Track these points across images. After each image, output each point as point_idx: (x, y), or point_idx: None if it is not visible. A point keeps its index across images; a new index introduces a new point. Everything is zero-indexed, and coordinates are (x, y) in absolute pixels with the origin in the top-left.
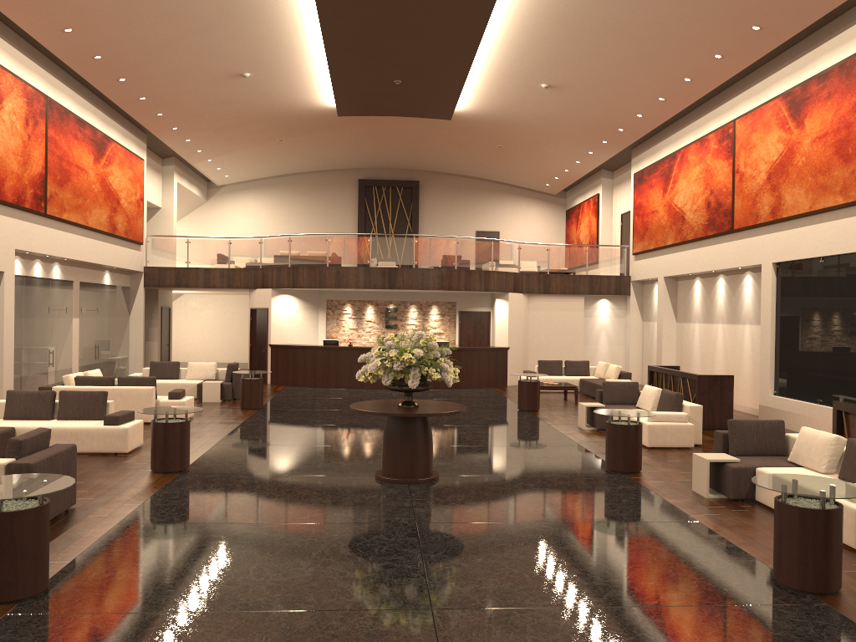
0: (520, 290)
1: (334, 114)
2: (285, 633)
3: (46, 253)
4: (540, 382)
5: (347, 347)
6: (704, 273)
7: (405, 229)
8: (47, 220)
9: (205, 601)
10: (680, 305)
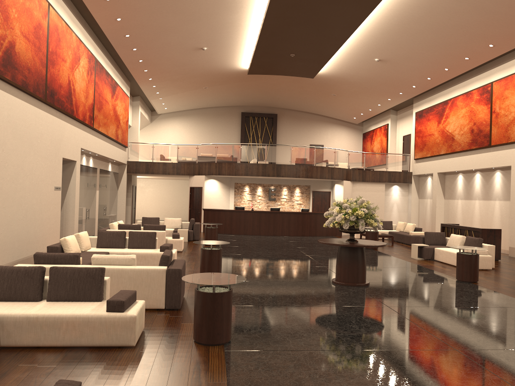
0: (349, 179)
1: (243, 73)
2: (392, 361)
3: (92, 151)
4: None
5: (251, 210)
6: (465, 171)
7: (268, 142)
8: (92, 131)
9: (326, 345)
10: (447, 189)
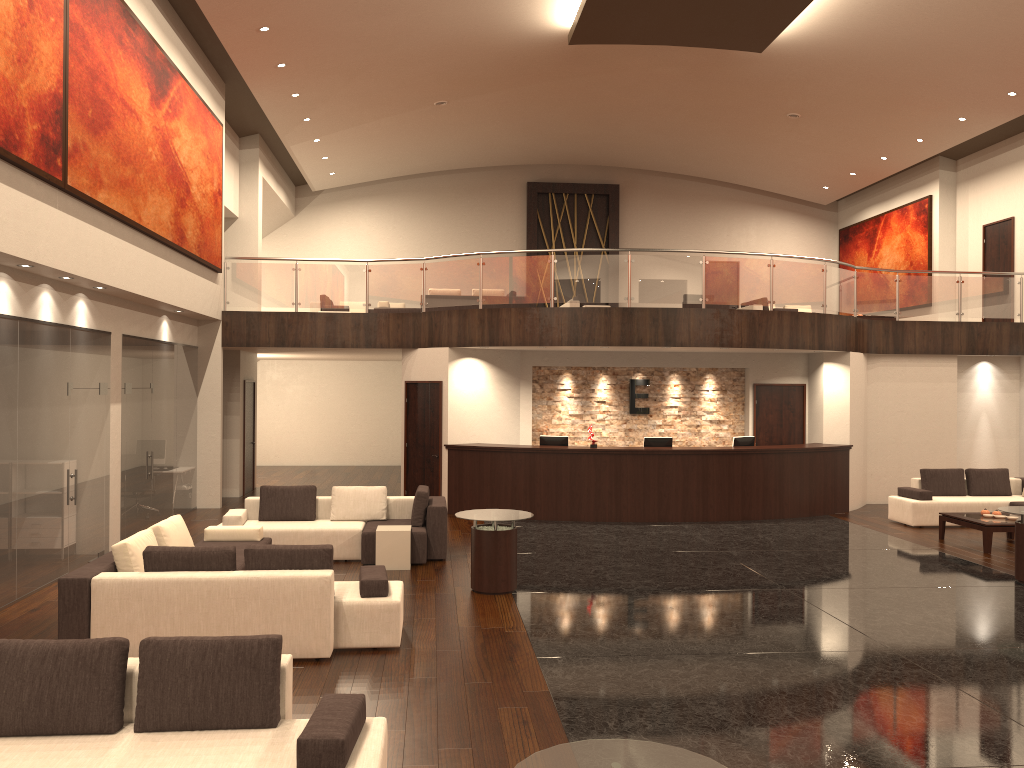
0: (861, 348)
1: (551, 48)
2: None
3: (65, 270)
4: (967, 513)
5: (592, 449)
6: None
7: None
8: (66, 199)
9: None
10: None
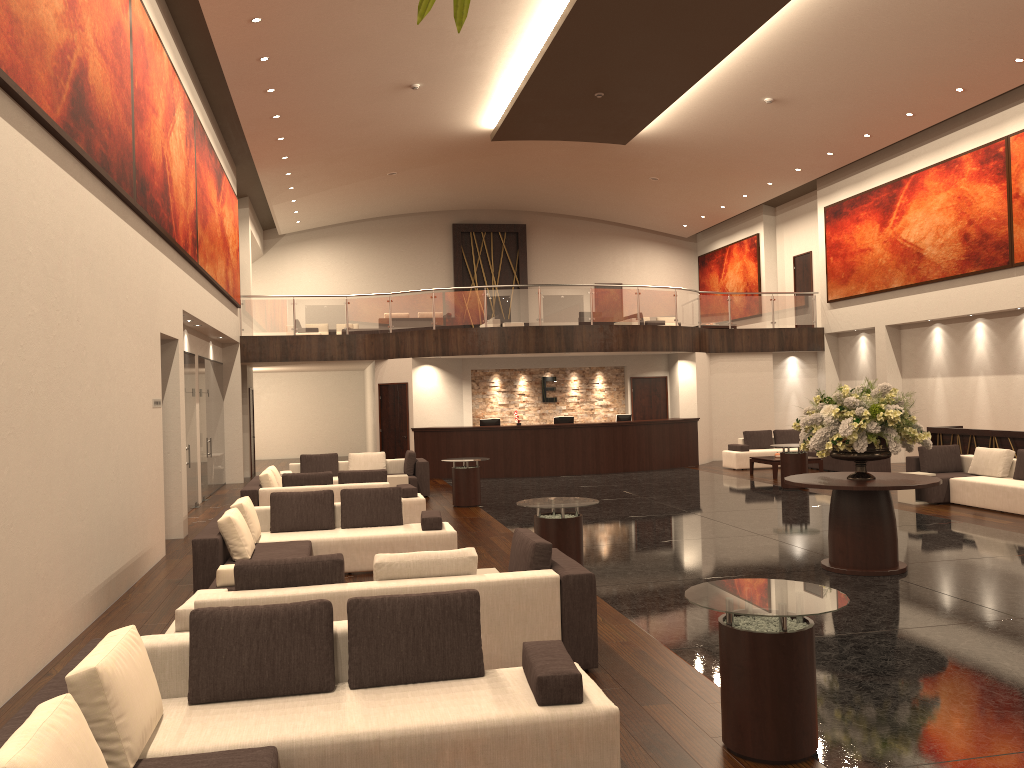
0: (704, 349)
1: (477, 140)
2: None
3: (196, 316)
4: (767, 456)
5: (518, 426)
6: (948, 318)
7: (510, 283)
8: (195, 272)
9: None
10: (906, 358)
